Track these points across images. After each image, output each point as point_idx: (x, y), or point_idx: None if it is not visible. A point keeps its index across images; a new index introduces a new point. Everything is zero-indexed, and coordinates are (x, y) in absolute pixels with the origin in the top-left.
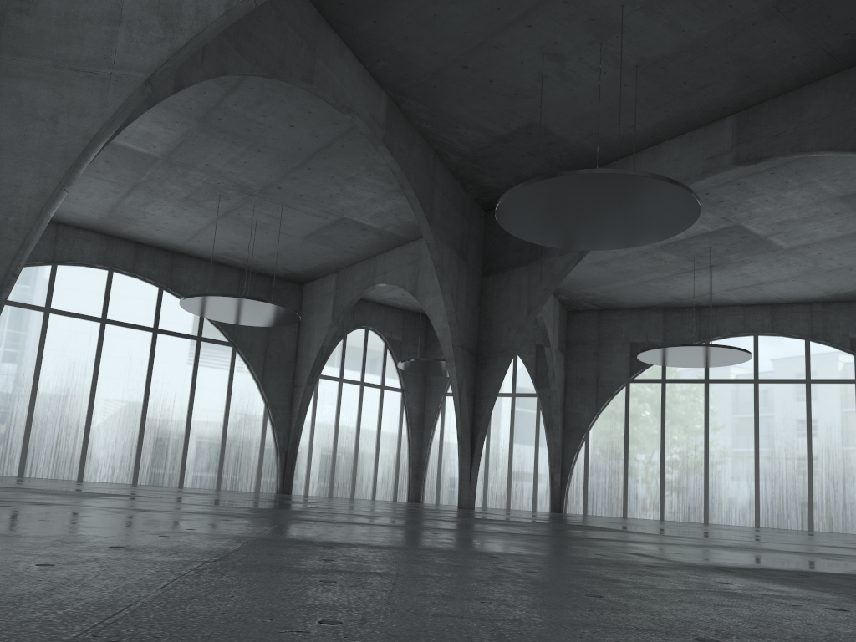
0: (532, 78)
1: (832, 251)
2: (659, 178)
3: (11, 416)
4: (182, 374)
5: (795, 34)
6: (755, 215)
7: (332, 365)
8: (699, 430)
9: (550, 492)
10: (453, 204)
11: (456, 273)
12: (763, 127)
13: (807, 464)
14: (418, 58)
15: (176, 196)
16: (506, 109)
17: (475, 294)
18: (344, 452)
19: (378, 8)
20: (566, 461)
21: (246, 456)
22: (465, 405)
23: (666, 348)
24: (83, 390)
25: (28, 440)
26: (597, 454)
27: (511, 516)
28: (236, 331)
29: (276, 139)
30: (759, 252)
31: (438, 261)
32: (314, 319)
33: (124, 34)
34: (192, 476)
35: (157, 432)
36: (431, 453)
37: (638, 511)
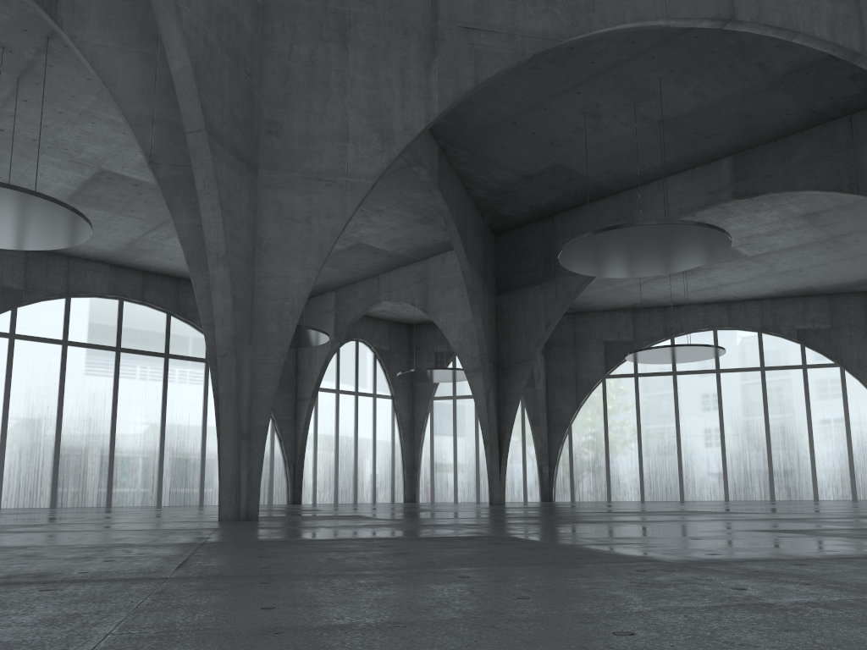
0: (569, 130)
1: (787, 257)
2: (706, 226)
3: (39, 449)
4: (194, 397)
5: (791, 98)
6: (729, 231)
7: (328, 378)
8: (670, 418)
9: (539, 483)
10: (477, 232)
11: (482, 294)
12: (757, 168)
13: (766, 442)
14: (475, 116)
15: None
16: (539, 154)
17: (493, 311)
18: (345, 460)
19: None
20: (552, 454)
21: None
22: (492, 411)
23: (655, 349)
24: (104, 419)
25: (57, 472)
26: (580, 445)
27: (586, 508)
28: None
29: None
30: (726, 260)
31: (471, 285)
32: None
33: (352, 148)
34: (211, 493)
35: (175, 454)
36: (423, 455)
37: (620, 494)
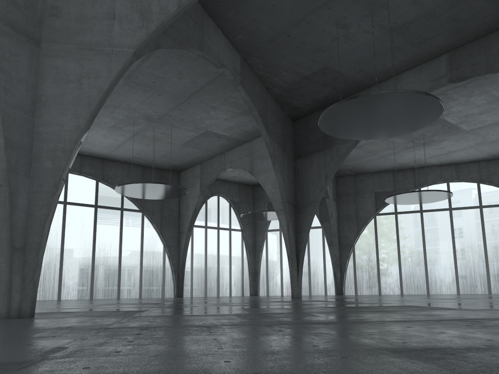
0: (329, 39)
1: (494, 130)
2: (422, 93)
3: None
4: (114, 231)
5: (488, 3)
6: (452, 112)
7: (200, 219)
8: (419, 240)
9: (334, 283)
10: (277, 118)
11: (282, 159)
12: (466, 59)
13: (484, 255)
14: (261, 32)
15: (107, 125)
16: (311, 59)
17: (291, 171)
18: (211, 269)
19: (239, 3)
20: (342, 264)
21: (155, 276)
22: (291, 236)
23: (403, 194)
24: (56, 245)
25: None
26: (360, 259)
27: (342, 302)
28: (143, 203)
29: (170, 86)
30: (452, 133)
31: (272, 152)
32: (189, 192)
33: (118, 25)
34: (124, 291)
35: (102, 267)
36: (261, 266)
37: (387, 290)
